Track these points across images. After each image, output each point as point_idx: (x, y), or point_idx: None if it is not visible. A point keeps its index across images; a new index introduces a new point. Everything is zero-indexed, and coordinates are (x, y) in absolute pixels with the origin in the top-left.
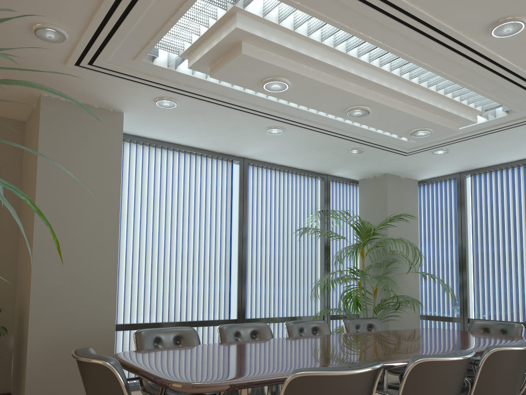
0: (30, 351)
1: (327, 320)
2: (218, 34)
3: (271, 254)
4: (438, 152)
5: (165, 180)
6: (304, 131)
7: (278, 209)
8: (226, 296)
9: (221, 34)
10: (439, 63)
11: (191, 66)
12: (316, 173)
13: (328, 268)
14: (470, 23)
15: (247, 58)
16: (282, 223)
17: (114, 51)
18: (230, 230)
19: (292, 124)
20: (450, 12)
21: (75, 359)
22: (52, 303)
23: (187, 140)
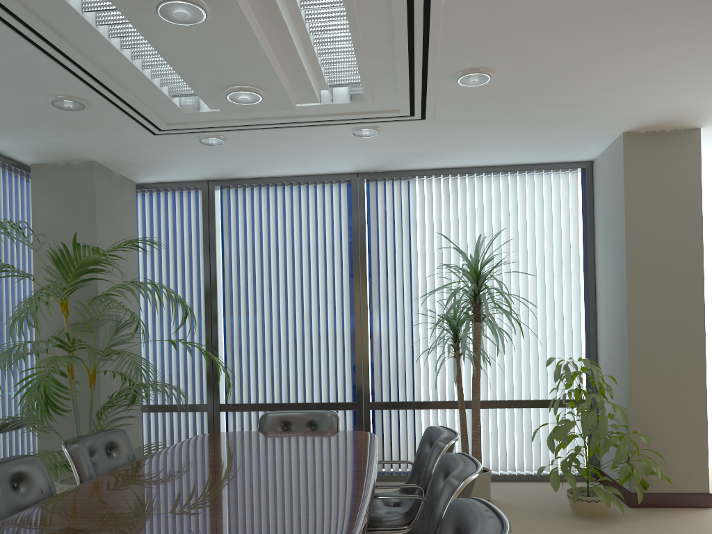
0: None
1: None
2: None
3: None
4: (212, 140)
5: None
6: None
7: None
8: None
9: None
10: None
11: None
12: None
13: None
14: None
15: None
16: None
17: None
18: None
19: None
20: None
21: None
22: None
23: None
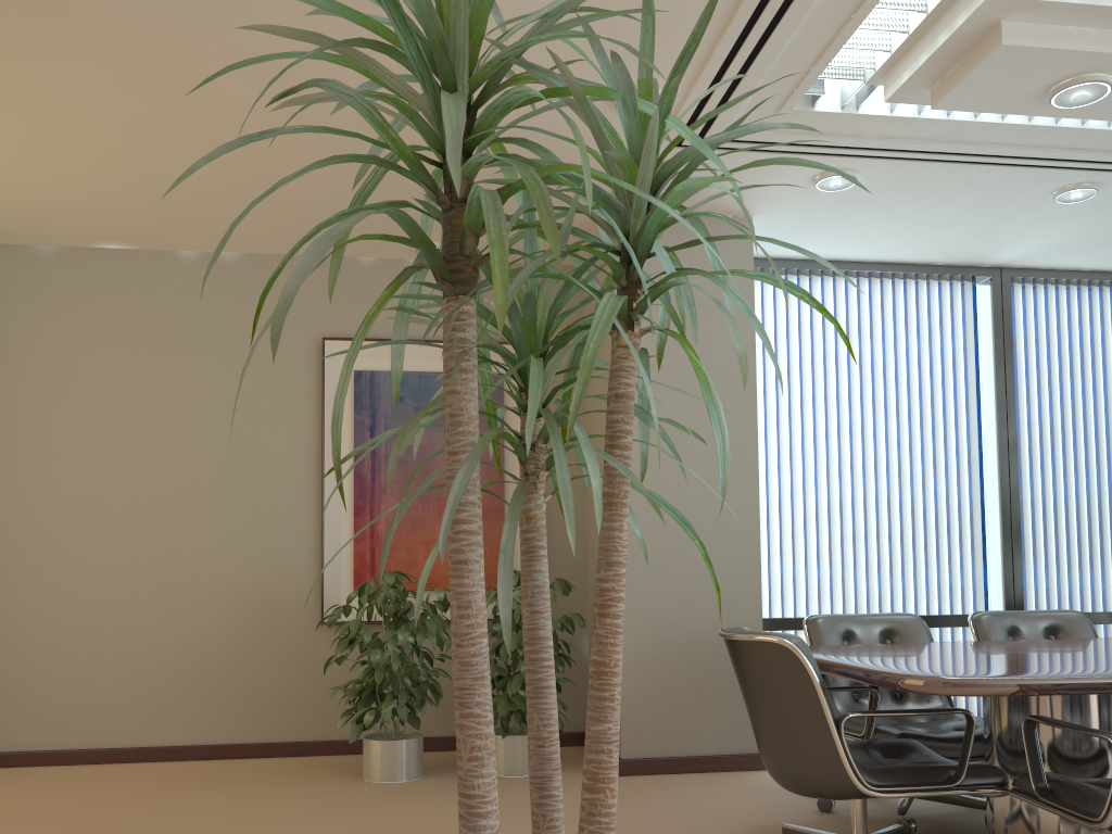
0: (623, 654)
1: None
2: (948, 20)
3: (1080, 473)
4: None
5: (833, 338)
6: None
7: (1091, 371)
8: (977, 566)
9: (955, 18)
10: None
11: (891, 96)
12: None
13: None
14: None
15: (1013, 51)
16: (1103, 402)
17: (743, 105)
18: (978, 426)
19: None
20: None
21: (697, 673)
22: (653, 573)
23: (875, 250)
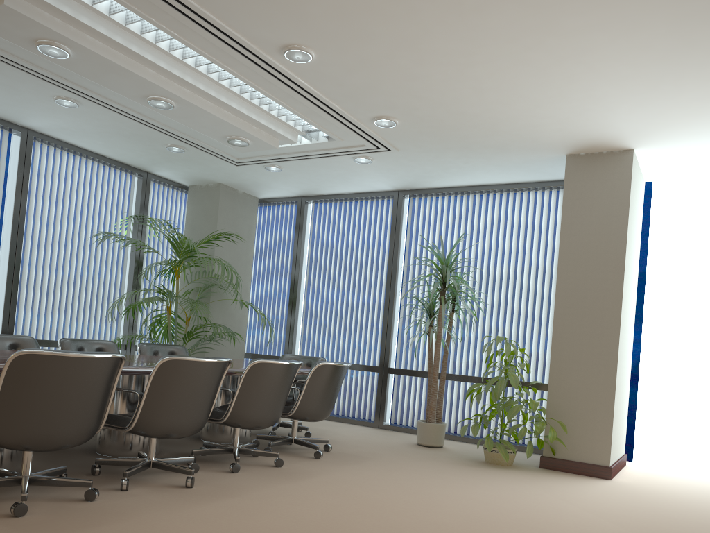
0: None
1: (130, 350)
2: None
3: (60, 261)
4: (271, 168)
5: None
6: (107, 111)
7: (75, 205)
8: None
9: None
10: (244, 71)
11: None
12: (132, 167)
13: (138, 287)
14: (262, 40)
15: (12, 11)
16: (80, 223)
17: None
18: (1, 221)
19: (89, 100)
20: (240, 25)
21: None
22: None
23: None
